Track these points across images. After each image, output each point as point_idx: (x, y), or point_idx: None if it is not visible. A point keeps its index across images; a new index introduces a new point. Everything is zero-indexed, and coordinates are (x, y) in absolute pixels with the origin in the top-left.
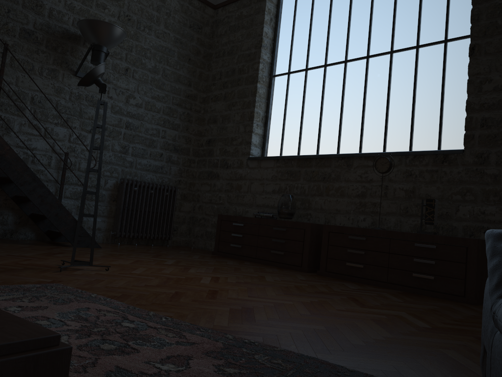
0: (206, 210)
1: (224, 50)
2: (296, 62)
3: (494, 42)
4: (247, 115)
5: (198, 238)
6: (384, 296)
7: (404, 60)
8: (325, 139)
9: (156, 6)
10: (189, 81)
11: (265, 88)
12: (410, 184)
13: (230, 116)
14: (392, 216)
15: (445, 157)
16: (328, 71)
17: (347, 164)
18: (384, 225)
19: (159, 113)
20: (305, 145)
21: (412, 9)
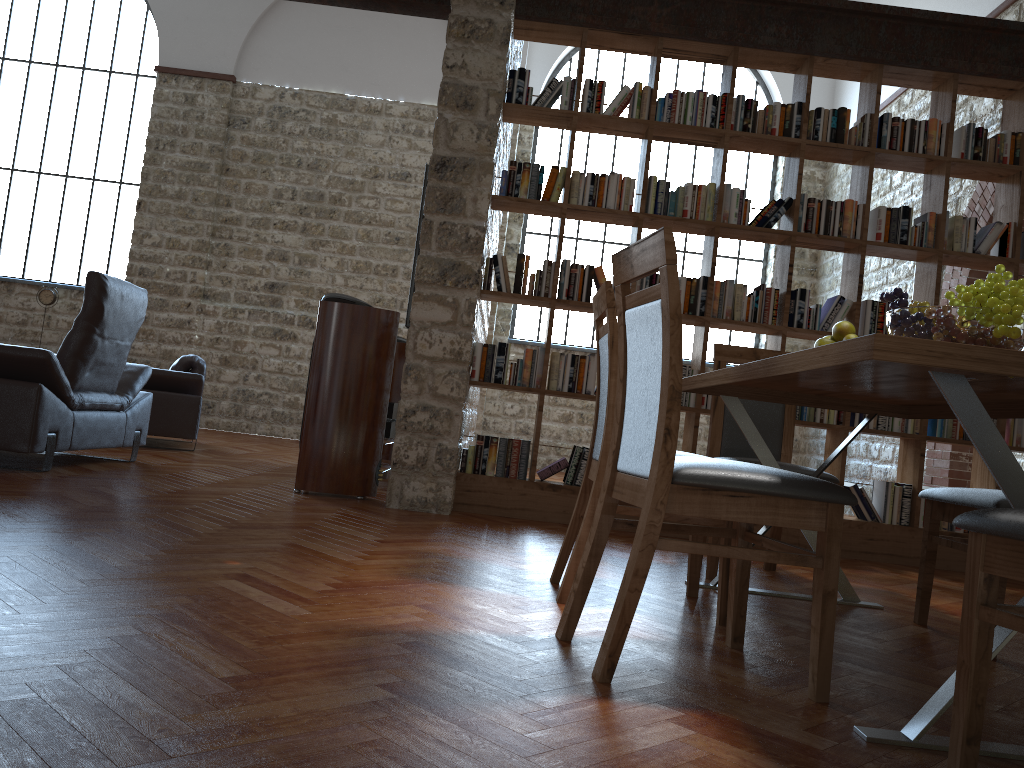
0: None
1: None
2: None
3: (157, 204)
4: None
5: None
6: None
7: (80, 189)
8: None
9: None
10: None
11: None
12: (74, 317)
13: None
14: (53, 345)
15: None
16: None
17: (8, 289)
18: None
19: None
20: None
21: (92, 138)
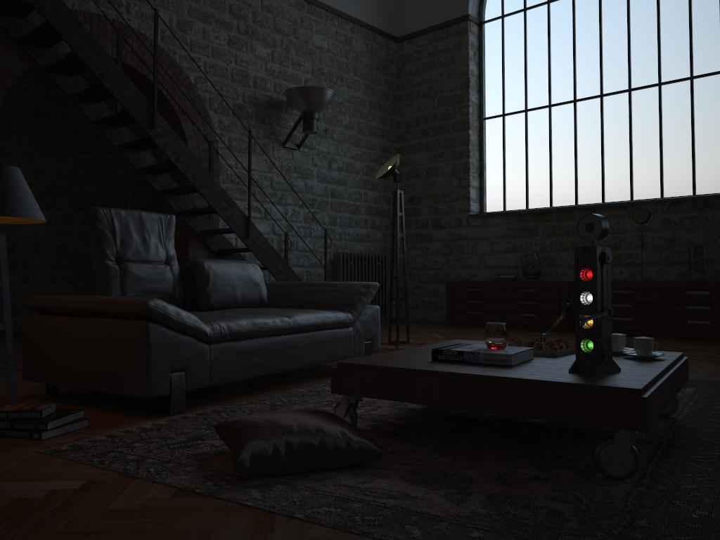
0: (419, 278)
1: (418, 92)
2: (512, 102)
3: None
4: (461, 166)
5: (413, 310)
6: (670, 344)
7: (645, 98)
8: (558, 188)
9: (343, 51)
10: (382, 132)
11: (476, 134)
12: (669, 232)
13: (437, 169)
14: (652, 266)
15: (705, 203)
16: (554, 113)
17: None
18: (644, 275)
19: (358, 174)
20: (534, 196)
21: (649, 42)
